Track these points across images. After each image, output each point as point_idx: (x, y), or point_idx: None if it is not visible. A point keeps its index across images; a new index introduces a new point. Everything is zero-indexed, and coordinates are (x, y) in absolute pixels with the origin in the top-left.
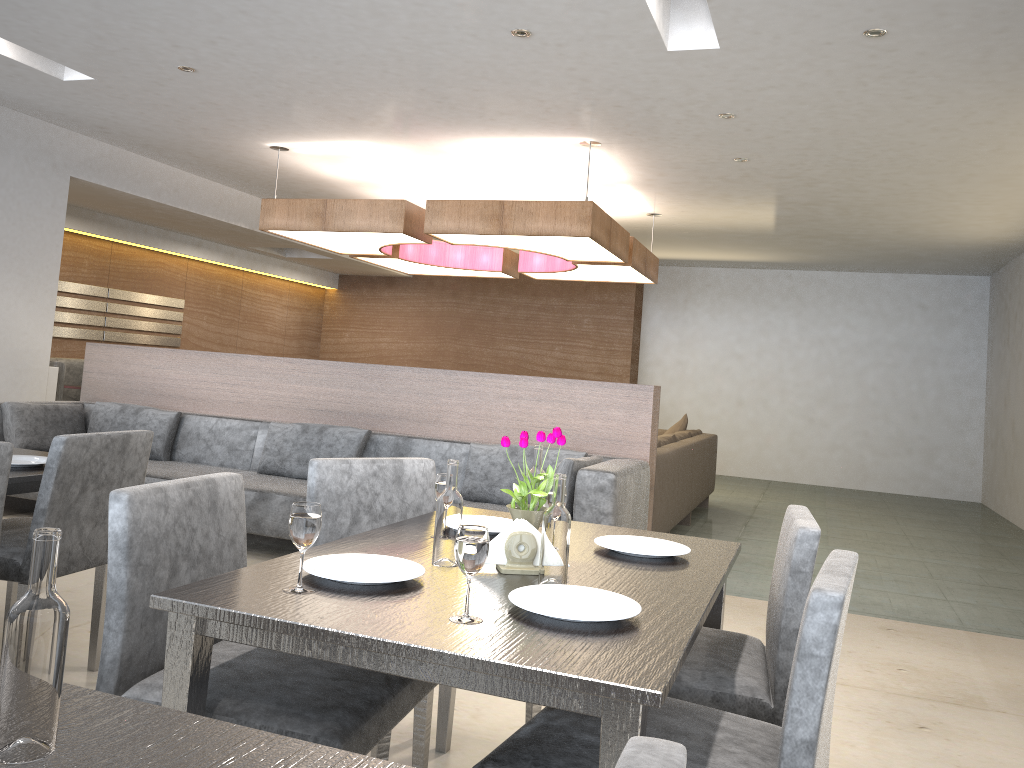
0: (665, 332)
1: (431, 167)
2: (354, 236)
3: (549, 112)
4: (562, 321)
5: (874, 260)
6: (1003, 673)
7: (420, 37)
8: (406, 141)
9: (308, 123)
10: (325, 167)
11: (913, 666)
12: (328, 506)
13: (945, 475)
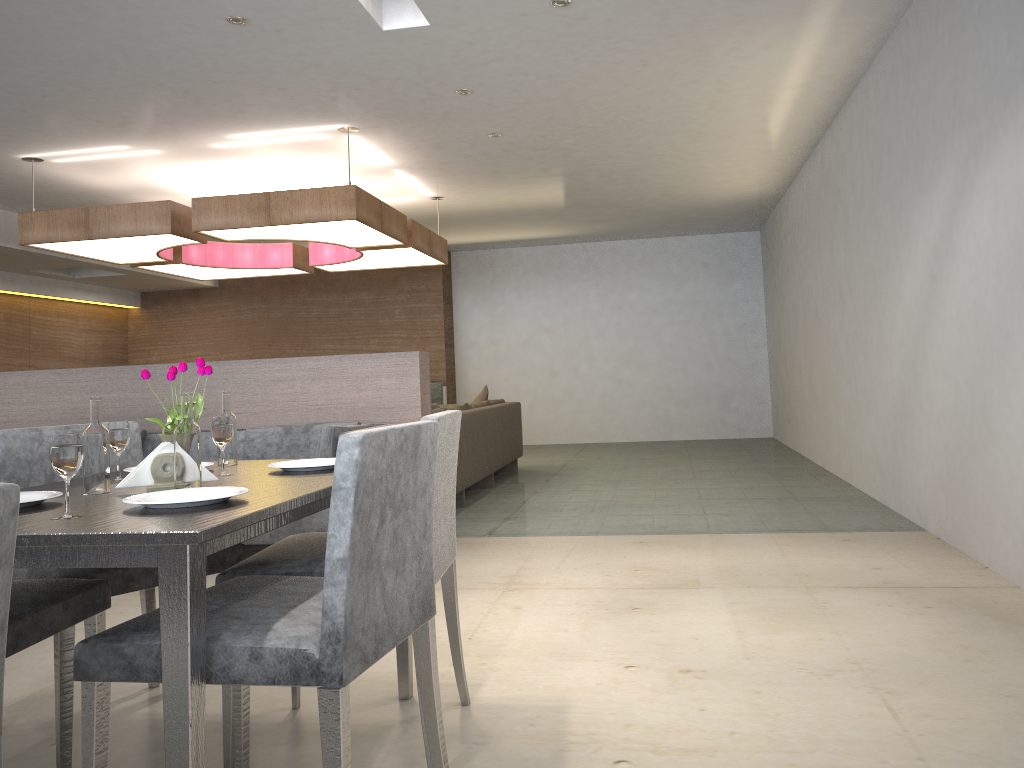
0: (476, 314)
1: (200, 167)
2: (124, 242)
3: (296, 100)
4: (374, 314)
5: (655, 225)
6: (726, 560)
7: (137, 30)
8: (164, 141)
9: (54, 129)
10: (89, 176)
11: (650, 566)
12: (18, 473)
13: (740, 416)
